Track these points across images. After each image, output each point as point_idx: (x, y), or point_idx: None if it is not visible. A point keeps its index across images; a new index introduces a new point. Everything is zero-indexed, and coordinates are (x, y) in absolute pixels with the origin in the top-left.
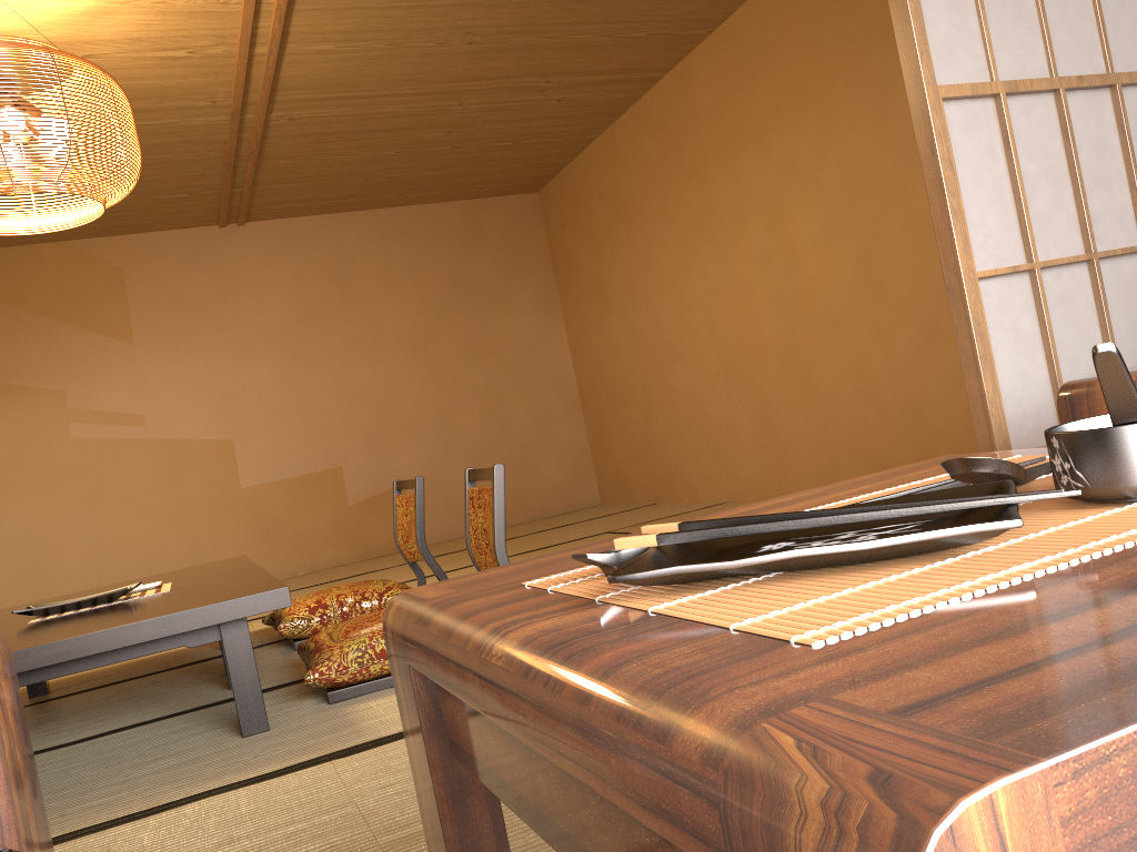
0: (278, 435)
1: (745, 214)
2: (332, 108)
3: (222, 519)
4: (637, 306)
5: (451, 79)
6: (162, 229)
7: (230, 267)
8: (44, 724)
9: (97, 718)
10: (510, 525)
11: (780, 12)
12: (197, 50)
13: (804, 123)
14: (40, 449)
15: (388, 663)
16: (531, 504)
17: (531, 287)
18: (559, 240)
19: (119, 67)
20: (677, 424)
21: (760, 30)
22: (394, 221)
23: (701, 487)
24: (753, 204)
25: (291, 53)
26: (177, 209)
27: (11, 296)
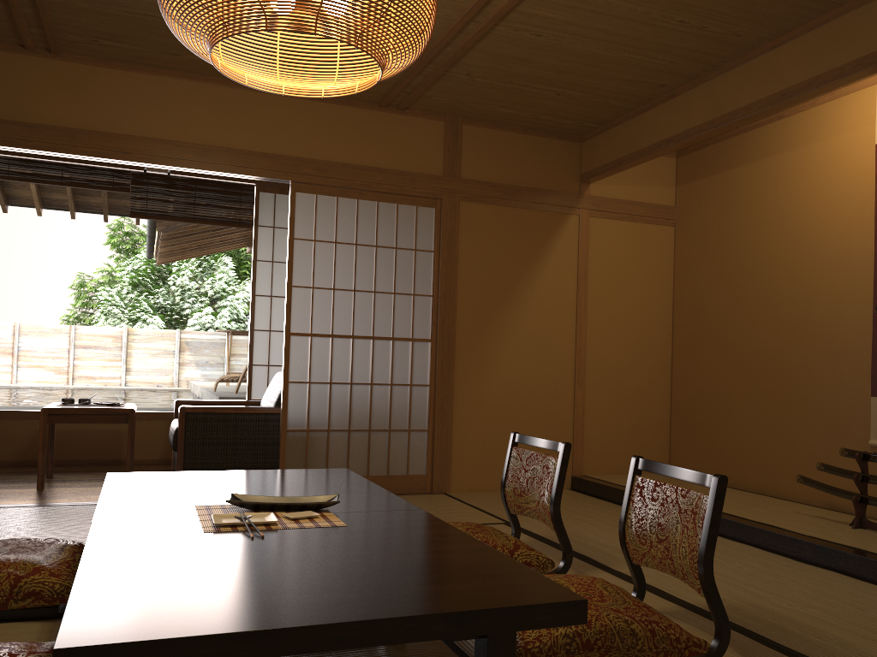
0: None
1: None
2: None
3: None
4: None
5: None
6: None
7: None
8: None
9: None
10: None
11: None
12: None
13: None
14: None
15: None
16: None
17: None
18: None
19: None
20: None
21: None
22: None
23: None
24: None
25: None
26: None
27: None
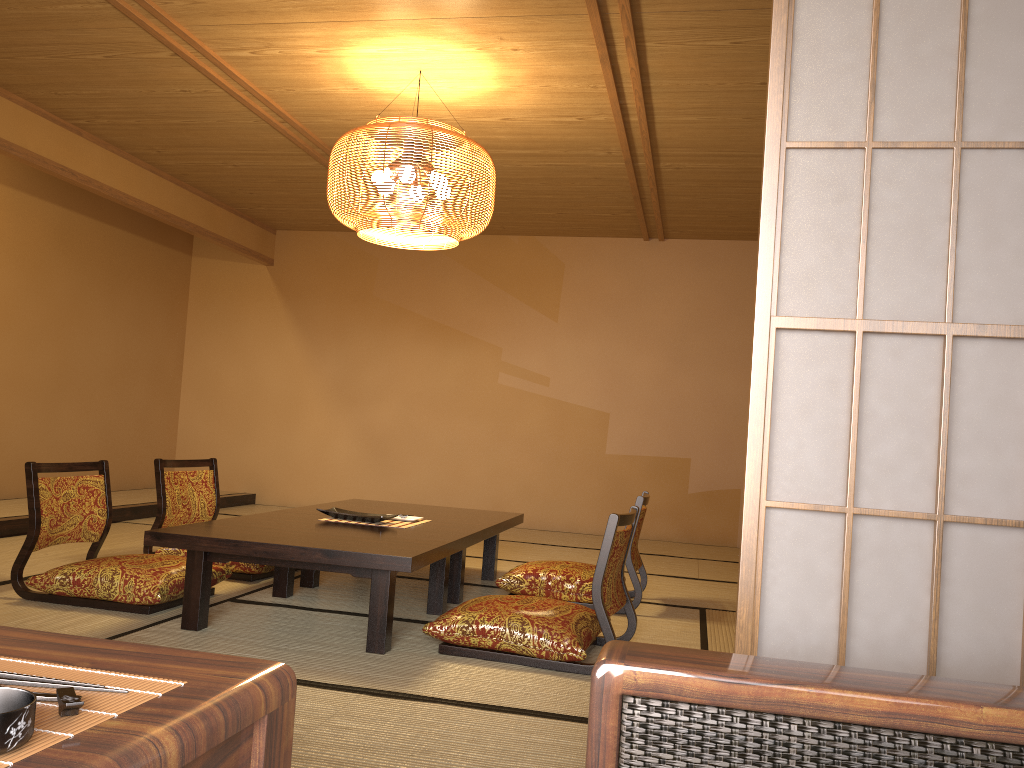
0: (645, 418)
1: None
2: (711, 162)
3: (585, 474)
4: None
5: None
6: (600, 236)
7: (644, 274)
8: (328, 589)
9: (350, 598)
10: None
11: None
12: (584, 117)
13: None
14: (475, 386)
15: (484, 640)
16: None
17: None
18: None
19: (530, 126)
20: None
21: None
22: None
23: None
24: None
25: (660, 122)
26: (606, 223)
27: (485, 271)
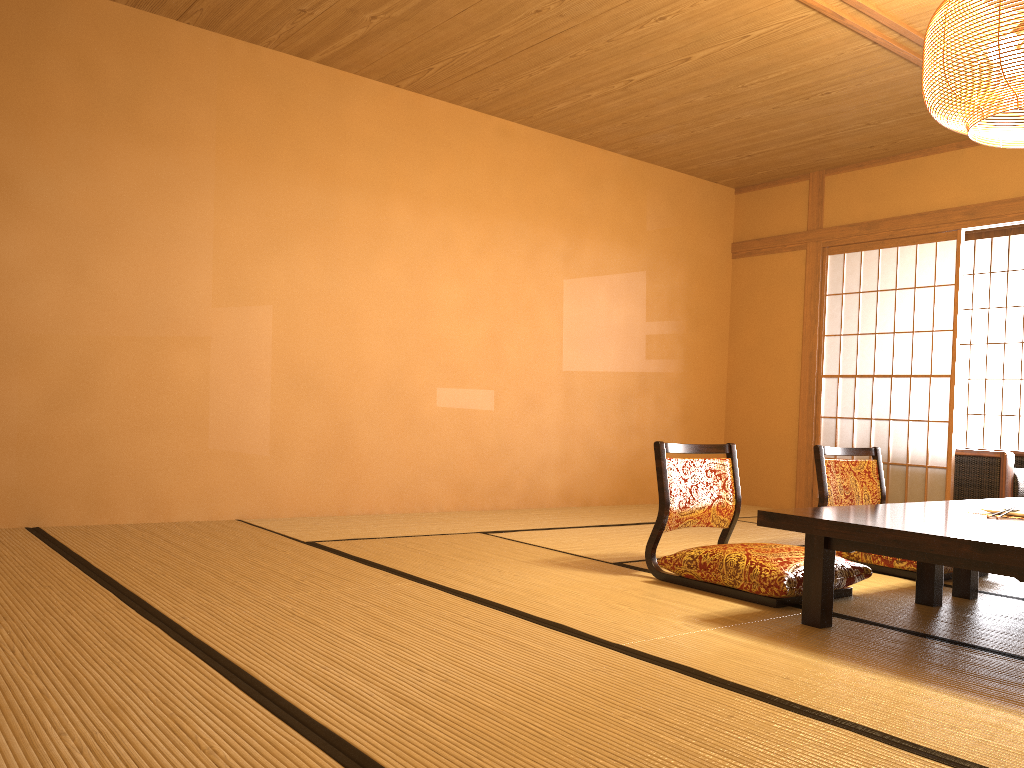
0: None
1: (382, 249)
2: None
3: None
4: (120, 248)
5: None
6: None
7: None
8: None
9: None
10: None
11: (473, 137)
12: None
13: (471, 223)
14: None
15: None
16: None
17: None
18: None
19: None
20: (158, 418)
21: (450, 131)
22: None
23: (182, 502)
24: (395, 247)
25: None
26: None
27: None
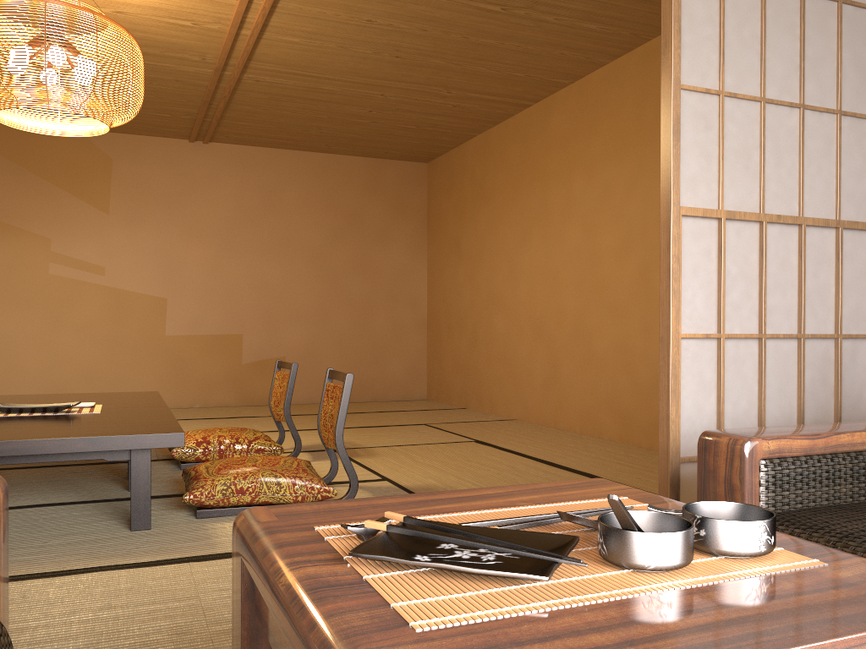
0: (200, 302)
1: (569, 218)
2: (289, 79)
3: (147, 355)
4: (481, 263)
5: (379, 77)
6: (147, 134)
7: (191, 172)
8: None
9: (29, 492)
10: (357, 401)
11: (621, 82)
12: (199, 23)
13: (622, 165)
14: (24, 277)
15: (243, 498)
16: (375, 389)
17: (408, 231)
18: (435, 201)
19: (140, 23)
20: (492, 355)
21: (605, 91)
22: (318, 163)
23: (499, 404)
24: (576, 212)
25: (267, 38)
26: (161, 123)
27: (26, 161)
